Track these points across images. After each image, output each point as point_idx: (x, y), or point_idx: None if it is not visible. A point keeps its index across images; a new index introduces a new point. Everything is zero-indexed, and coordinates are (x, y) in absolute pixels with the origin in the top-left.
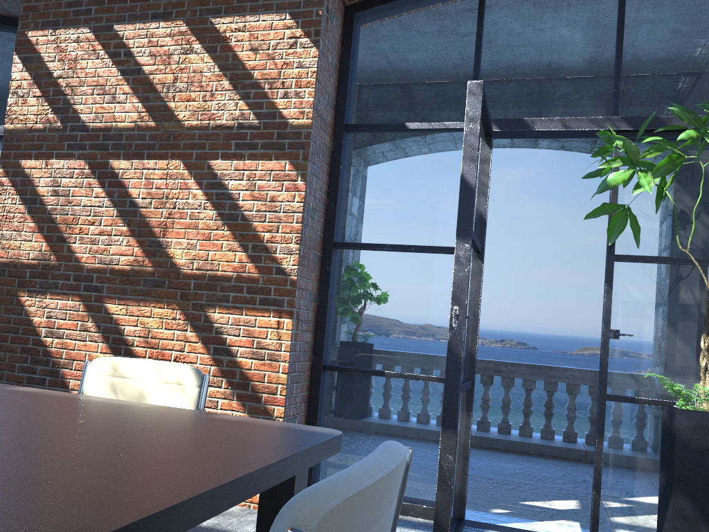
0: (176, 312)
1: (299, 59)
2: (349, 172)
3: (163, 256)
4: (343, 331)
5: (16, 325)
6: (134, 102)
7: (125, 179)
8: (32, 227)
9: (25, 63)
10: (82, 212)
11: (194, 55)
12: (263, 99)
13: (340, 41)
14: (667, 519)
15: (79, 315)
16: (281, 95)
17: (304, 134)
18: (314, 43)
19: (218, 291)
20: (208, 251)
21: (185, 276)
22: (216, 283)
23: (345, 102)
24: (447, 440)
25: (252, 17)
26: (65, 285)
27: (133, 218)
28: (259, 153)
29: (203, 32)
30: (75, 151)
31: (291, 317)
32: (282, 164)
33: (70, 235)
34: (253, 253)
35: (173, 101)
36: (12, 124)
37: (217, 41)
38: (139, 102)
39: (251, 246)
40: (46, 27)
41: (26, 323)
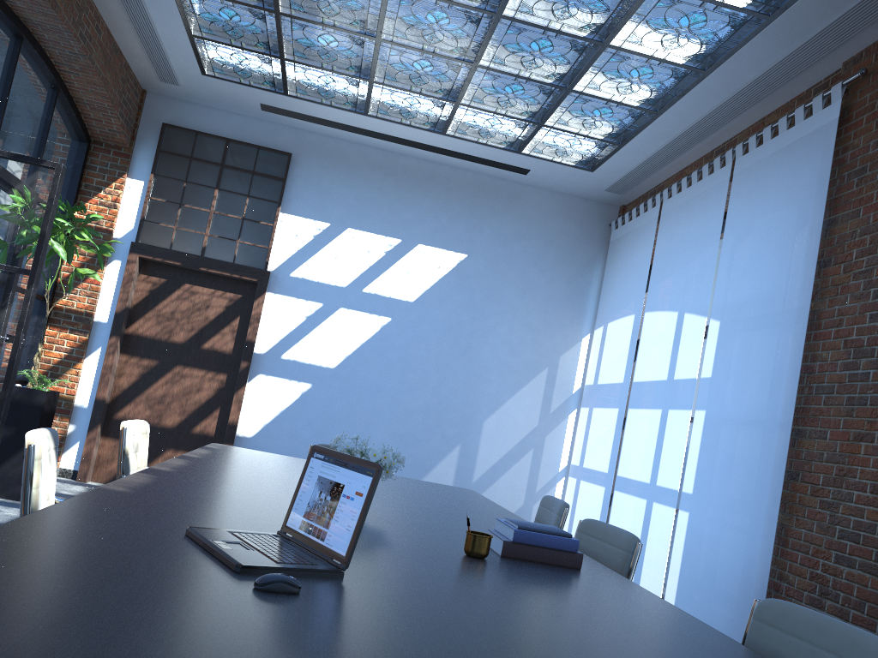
0: None
1: None
2: None
3: None
4: None
5: None
6: None
7: None
8: None
9: None
10: None
11: None
12: None
13: None
14: (19, 455)
15: None
16: None
17: None
18: None
19: None
20: None
21: None
22: None
23: None
24: (0, 433)
25: None
26: None
27: None
28: None
29: None
30: None
31: None
32: None
33: None
34: None
35: None
36: None
37: None
38: None
39: None
40: None
41: None
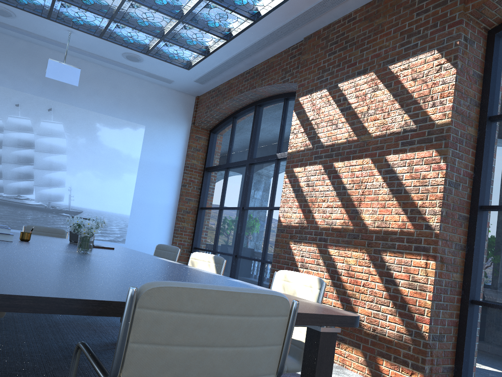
0: (364, 255)
1: (442, 78)
2: (493, 151)
3: (358, 219)
4: (488, 274)
5: (288, 260)
6: (346, 126)
7: (340, 173)
8: (297, 205)
9: (297, 115)
10: (319, 194)
11: (378, 91)
12: (419, 110)
13: (483, 57)
14: None
15: (315, 255)
16: (430, 106)
17: (446, 129)
18: (453, 65)
19: (388, 241)
20: (383, 214)
21: (370, 231)
22: (387, 236)
23: (487, 100)
24: None
25: (413, 58)
26: (310, 238)
27: (343, 196)
28: (416, 147)
29: (384, 76)
30: (317, 160)
31: (434, 260)
32: (430, 152)
33: (313, 208)
34: (410, 215)
35: (366, 122)
36: (291, 149)
37: (391, 79)
38: (349, 126)
39: (409, 210)
40: (307, 93)
41: (292, 259)
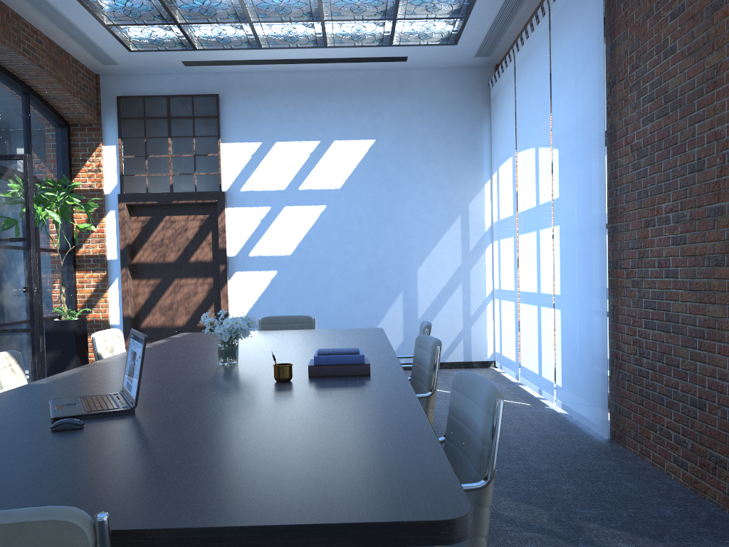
0: None
1: None
2: None
3: None
4: None
5: None
6: None
7: None
8: None
9: None
10: None
11: None
12: None
13: None
14: (68, 369)
15: None
16: None
17: None
18: None
19: None
20: None
21: None
22: None
23: None
24: (38, 356)
25: None
26: None
27: None
28: None
29: None
30: None
31: None
32: None
33: None
34: None
35: None
36: None
37: None
38: None
39: None
40: None
41: None
